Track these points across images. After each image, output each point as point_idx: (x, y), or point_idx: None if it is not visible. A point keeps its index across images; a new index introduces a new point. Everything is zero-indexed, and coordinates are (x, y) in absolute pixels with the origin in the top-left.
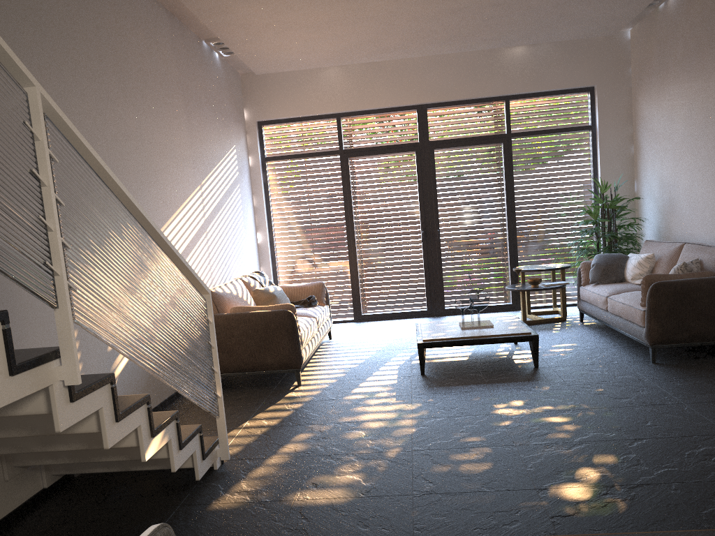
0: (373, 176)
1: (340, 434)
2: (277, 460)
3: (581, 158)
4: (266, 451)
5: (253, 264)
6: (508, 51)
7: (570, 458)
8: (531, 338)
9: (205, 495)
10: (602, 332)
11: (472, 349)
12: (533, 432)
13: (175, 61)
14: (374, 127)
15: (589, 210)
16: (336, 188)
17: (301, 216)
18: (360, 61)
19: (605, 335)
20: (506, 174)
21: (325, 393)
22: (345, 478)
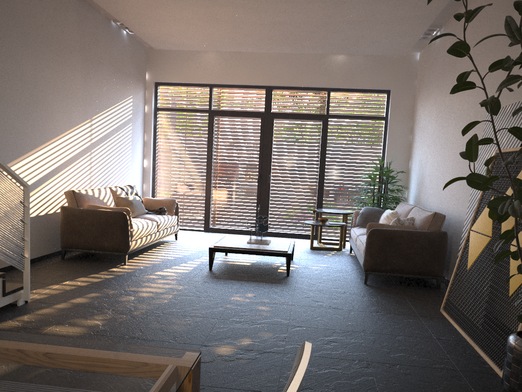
0: (230, 131)
1: (118, 297)
2: (61, 306)
3: (376, 139)
4: (61, 300)
5: (136, 181)
6: (333, 57)
7: (244, 331)
8: (286, 255)
9: None
10: (356, 261)
11: (260, 259)
12: (239, 313)
13: (80, 31)
14: (235, 97)
15: (370, 175)
16: (203, 136)
17: (177, 152)
18: (227, 49)
19: (355, 263)
20: (322, 143)
21: (135, 272)
22: (92, 322)
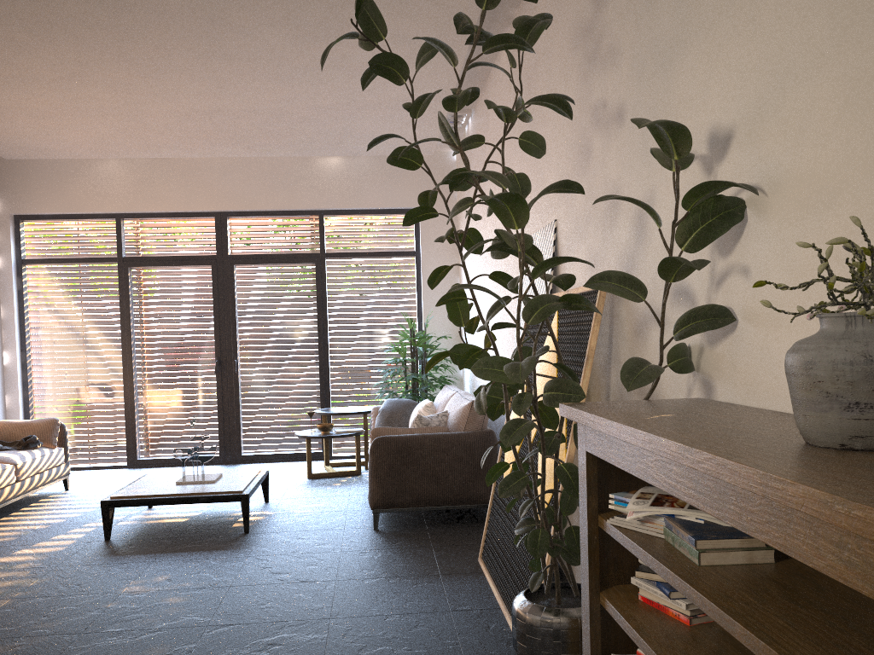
0: (161, 292)
1: None
2: None
3: (406, 287)
4: None
5: None
6: (322, 160)
7: (121, 649)
8: (239, 497)
9: None
10: None
11: (210, 507)
12: (126, 616)
13: None
14: (164, 233)
15: (398, 347)
16: (113, 302)
17: (67, 334)
18: (136, 155)
19: None
20: (318, 300)
21: None
22: None
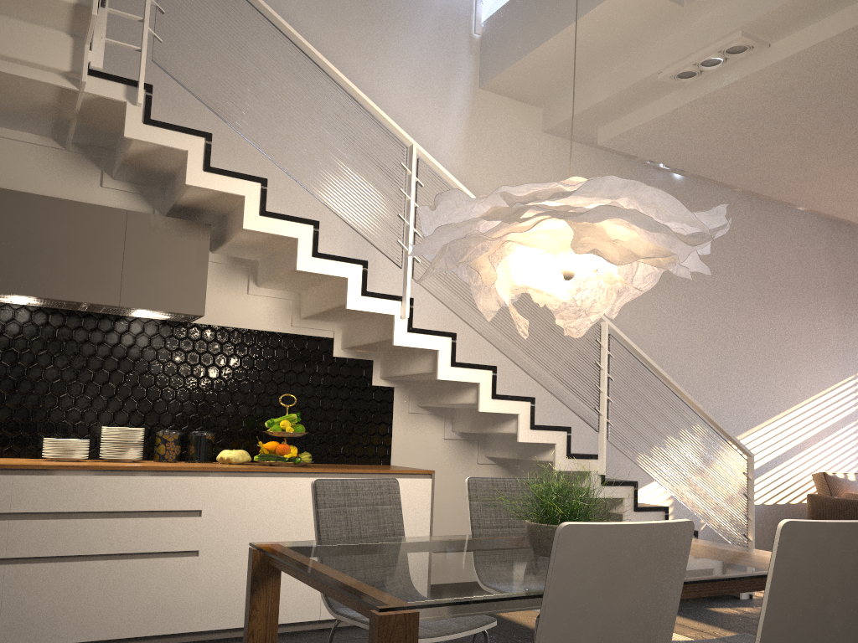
0: None
1: None
2: None
3: None
4: None
5: None
6: None
7: None
8: None
9: (714, 604)
10: None
11: None
12: None
13: (835, 262)
14: None
15: None
16: None
17: None
18: None
19: None
20: None
21: None
22: None
